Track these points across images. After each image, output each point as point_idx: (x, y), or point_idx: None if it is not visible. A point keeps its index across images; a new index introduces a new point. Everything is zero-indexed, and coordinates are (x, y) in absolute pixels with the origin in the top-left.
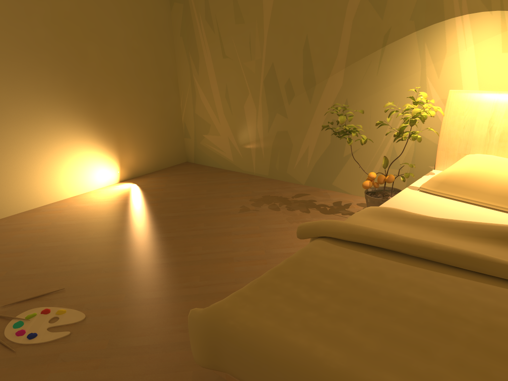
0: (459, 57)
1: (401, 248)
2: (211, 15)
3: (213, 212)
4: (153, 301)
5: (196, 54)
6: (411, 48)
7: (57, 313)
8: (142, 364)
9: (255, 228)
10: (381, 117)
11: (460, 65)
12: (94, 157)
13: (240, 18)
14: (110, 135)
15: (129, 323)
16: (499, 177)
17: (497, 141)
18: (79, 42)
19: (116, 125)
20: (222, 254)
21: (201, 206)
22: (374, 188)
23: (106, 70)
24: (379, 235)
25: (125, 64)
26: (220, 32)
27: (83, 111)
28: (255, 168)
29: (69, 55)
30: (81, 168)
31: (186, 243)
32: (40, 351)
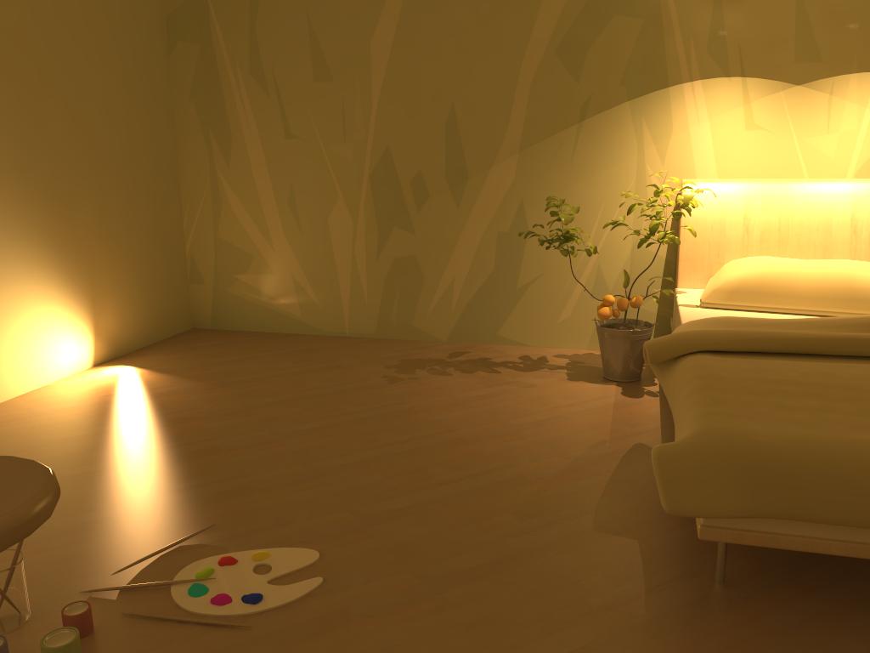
0: (690, 136)
1: (821, 345)
2: (263, 65)
3: (345, 388)
4: (411, 511)
5: (225, 132)
6: (622, 124)
7: (258, 558)
8: (510, 587)
9: (444, 399)
10: (578, 223)
11: (691, 146)
12: (54, 316)
13: (325, 73)
14: (80, 273)
15: (411, 544)
16: (806, 277)
17: (757, 242)
18: (33, 90)
19: (89, 254)
20: (438, 436)
21: (311, 382)
22: (602, 322)
23: (75, 148)
24: (783, 334)
25: (104, 141)
26: (281, 96)
27: (36, 224)
28: (348, 324)
29: (16, 111)
30: (31, 337)
31: (358, 432)
32: (301, 615)
